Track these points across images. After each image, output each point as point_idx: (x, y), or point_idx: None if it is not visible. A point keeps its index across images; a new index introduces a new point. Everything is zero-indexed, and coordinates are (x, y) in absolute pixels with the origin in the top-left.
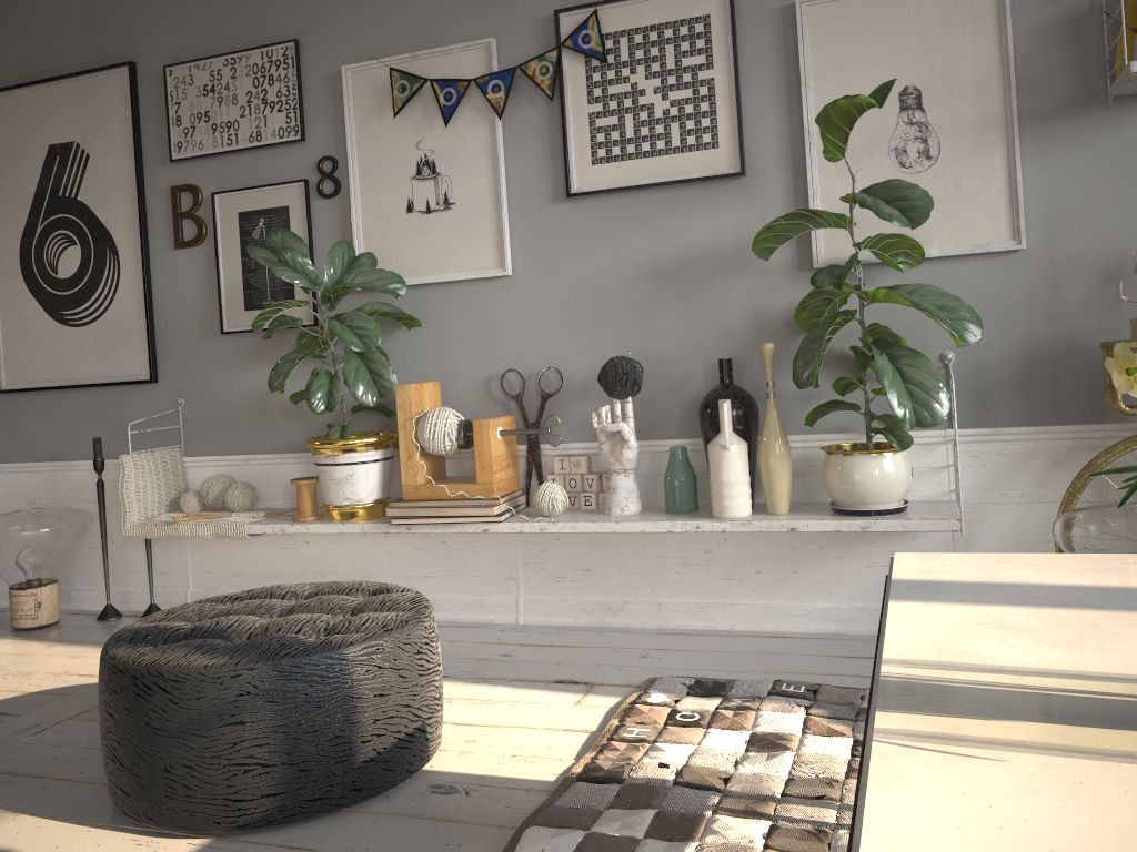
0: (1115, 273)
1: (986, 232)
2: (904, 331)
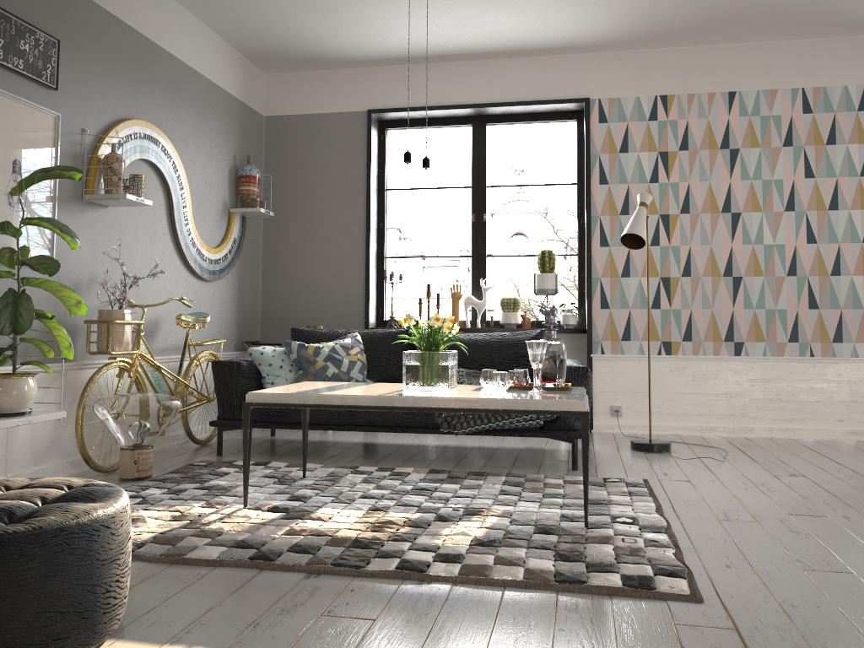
0: (77, 286)
1: (40, 254)
2: None
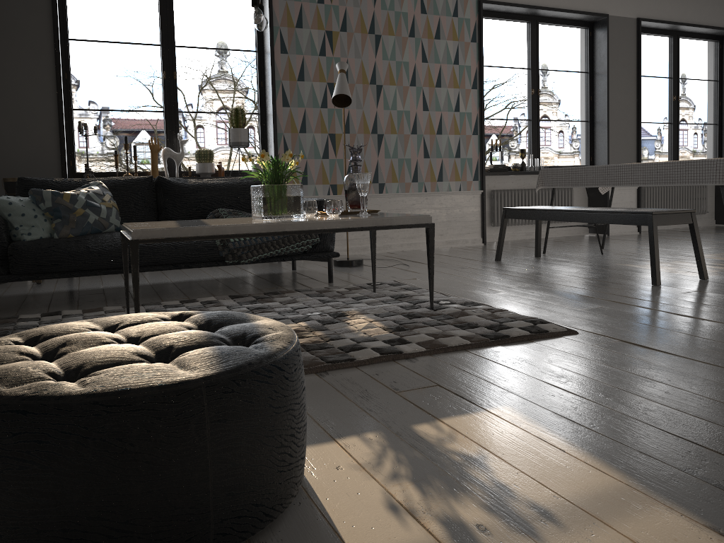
0: None
1: None
2: None
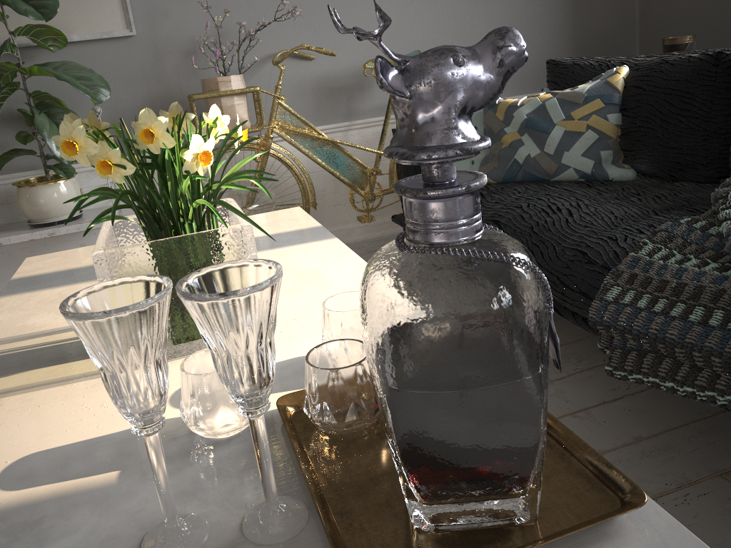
0: (193, 50)
1: (109, 23)
2: (64, 94)
